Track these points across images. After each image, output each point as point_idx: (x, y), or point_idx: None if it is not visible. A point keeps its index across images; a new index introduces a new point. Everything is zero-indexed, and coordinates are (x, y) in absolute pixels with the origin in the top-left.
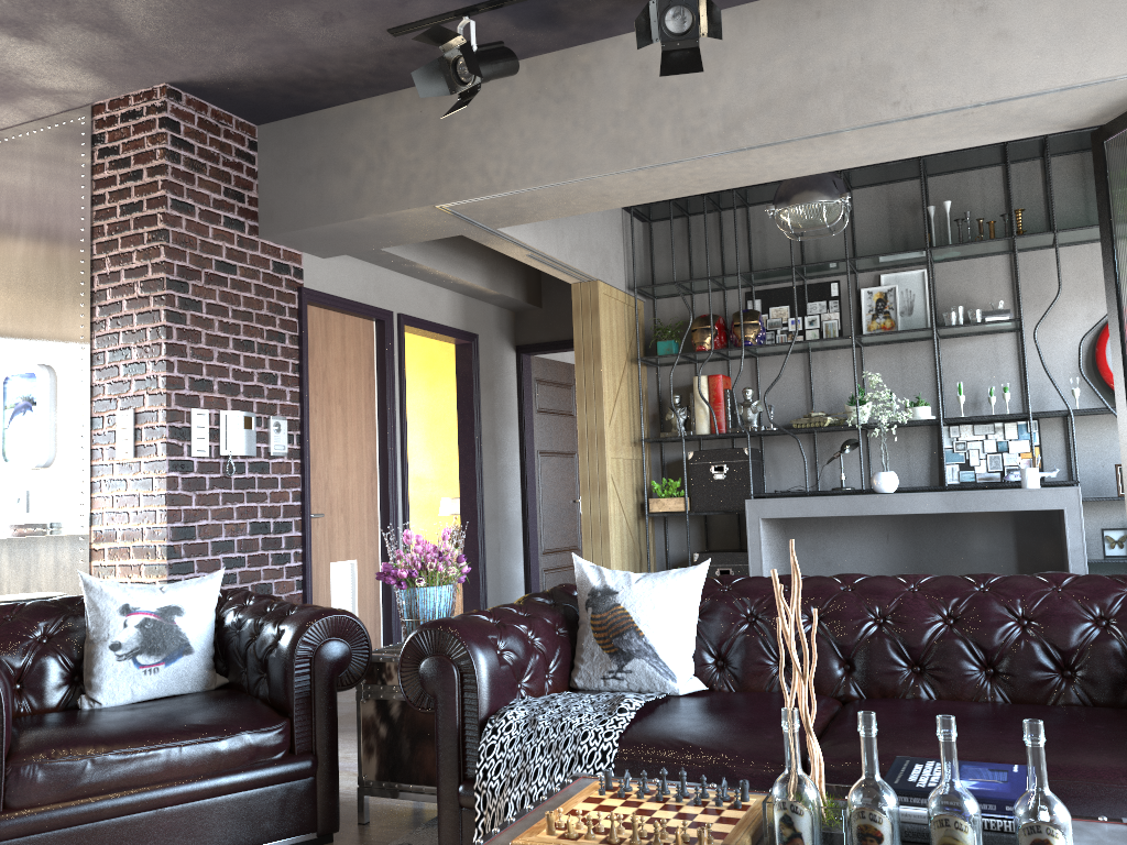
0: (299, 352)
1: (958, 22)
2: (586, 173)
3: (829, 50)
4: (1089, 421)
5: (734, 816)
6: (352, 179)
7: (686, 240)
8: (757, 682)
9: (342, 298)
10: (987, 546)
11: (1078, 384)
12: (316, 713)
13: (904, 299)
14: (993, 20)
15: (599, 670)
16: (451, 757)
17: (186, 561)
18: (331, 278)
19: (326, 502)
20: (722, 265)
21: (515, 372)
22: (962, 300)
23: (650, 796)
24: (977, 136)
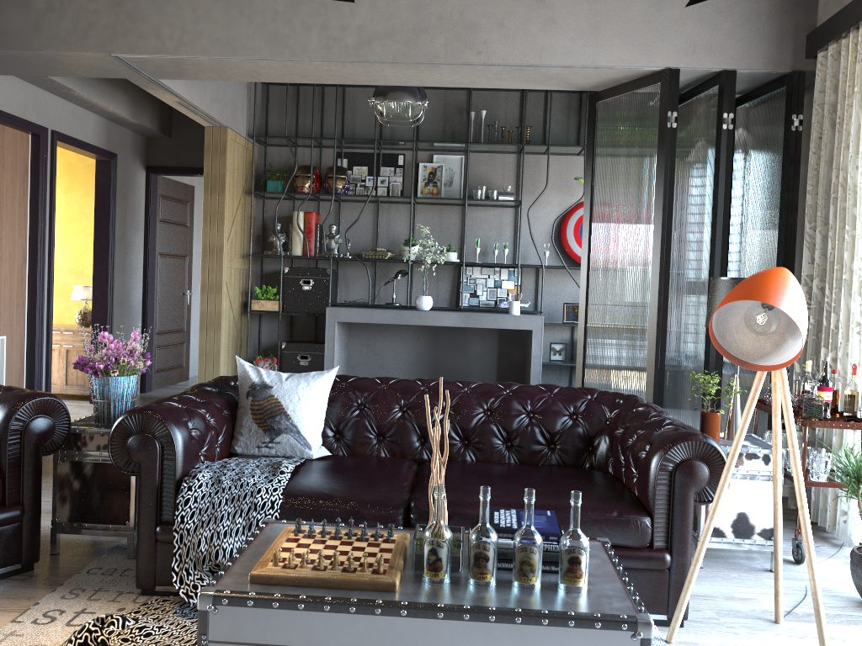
0: None
1: (525, 5)
2: (246, 54)
3: (439, 2)
4: (551, 273)
5: (389, 547)
6: (32, 15)
7: (295, 104)
8: (363, 449)
9: (5, 112)
10: (481, 348)
11: (548, 248)
12: (25, 474)
13: (447, 175)
14: (547, 9)
15: (255, 441)
16: (151, 507)
17: None
18: None
19: None
20: (321, 128)
21: (144, 187)
22: (484, 181)
23: (329, 535)
24: (523, 83)
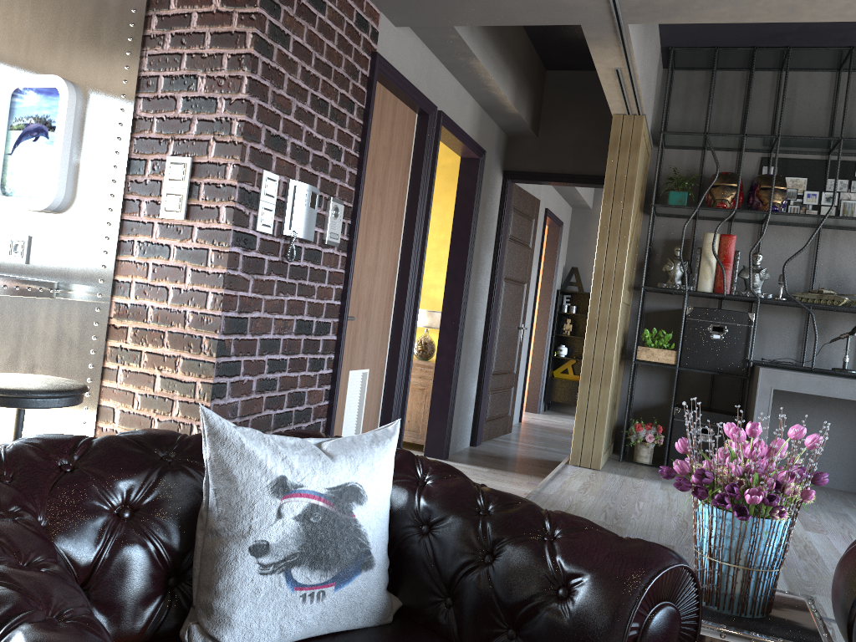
0: (363, 129)
1: None
2: None
3: None
4: None
5: None
6: None
7: (707, 94)
8: None
9: (404, 78)
10: None
11: None
12: None
13: None
14: None
15: None
16: None
17: (234, 361)
18: (398, 53)
19: (355, 304)
20: (742, 126)
21: (499, 196)
22: None
23: None
24: None
